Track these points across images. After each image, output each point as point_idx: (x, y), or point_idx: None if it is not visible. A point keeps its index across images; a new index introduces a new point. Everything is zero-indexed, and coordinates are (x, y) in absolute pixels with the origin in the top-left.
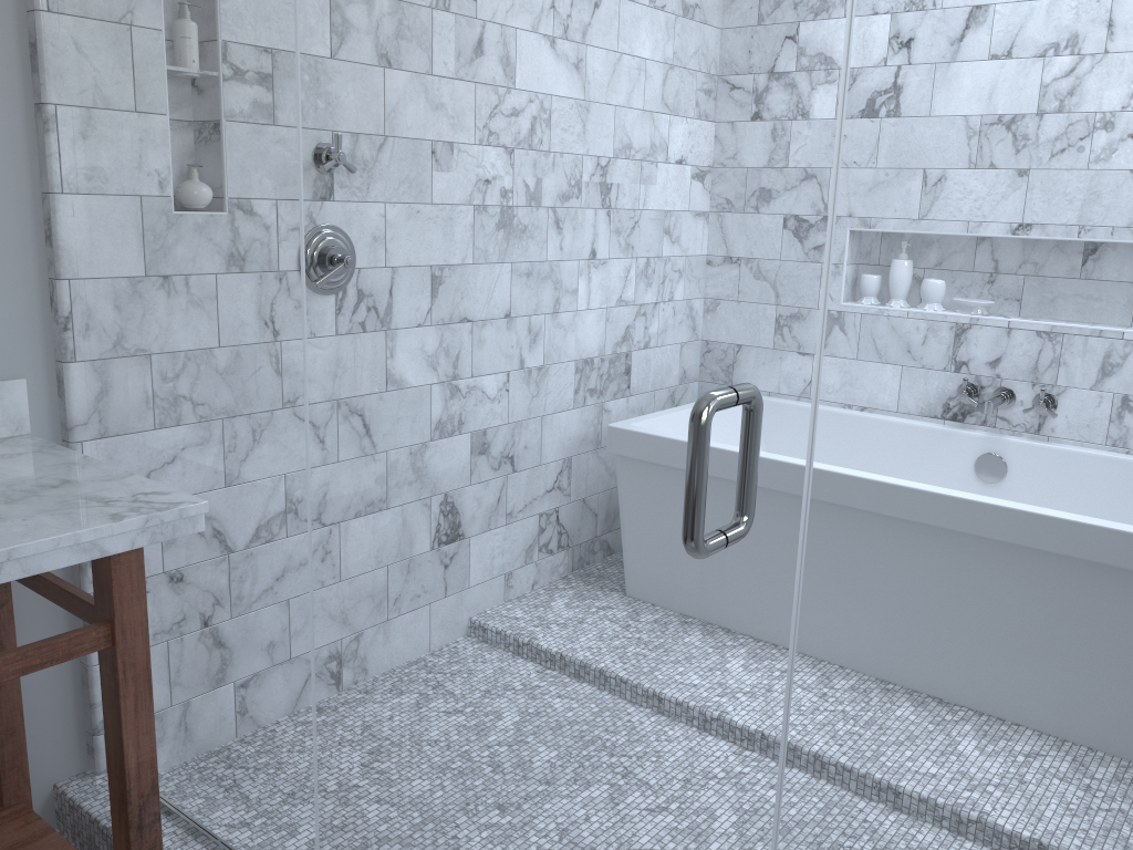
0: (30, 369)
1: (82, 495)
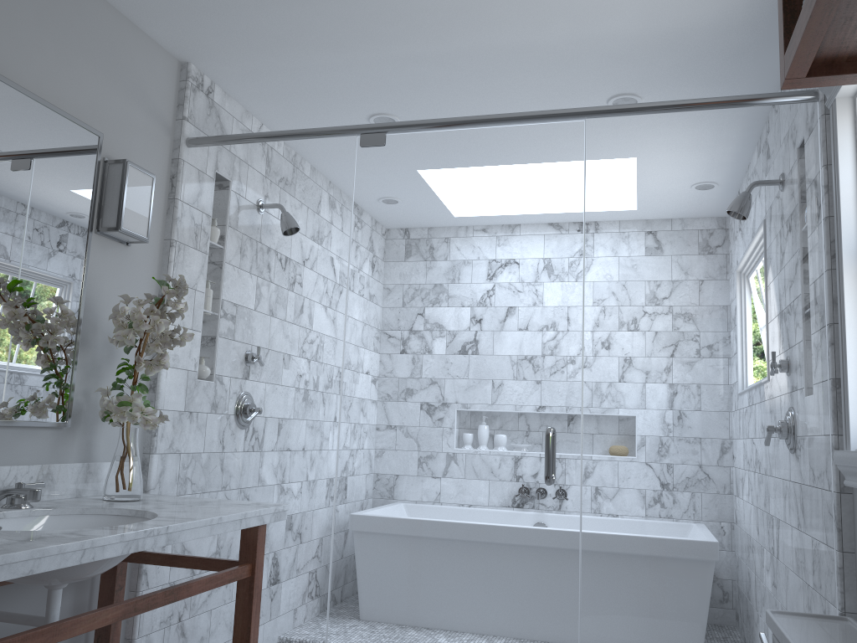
0: None
1: (228, 503)
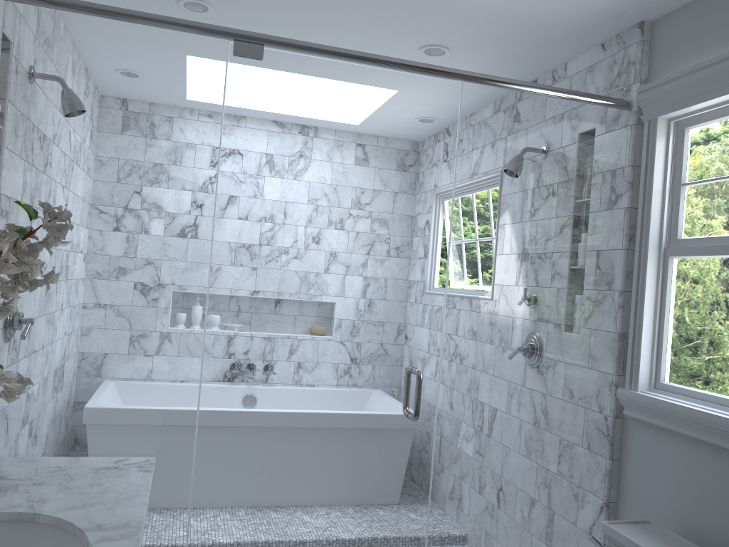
0: None
1: (92, 469)
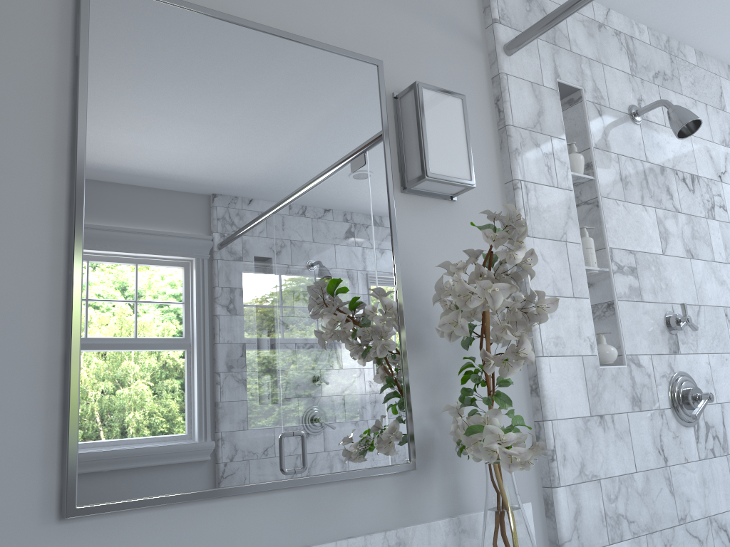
0: (529, 494)
1: None
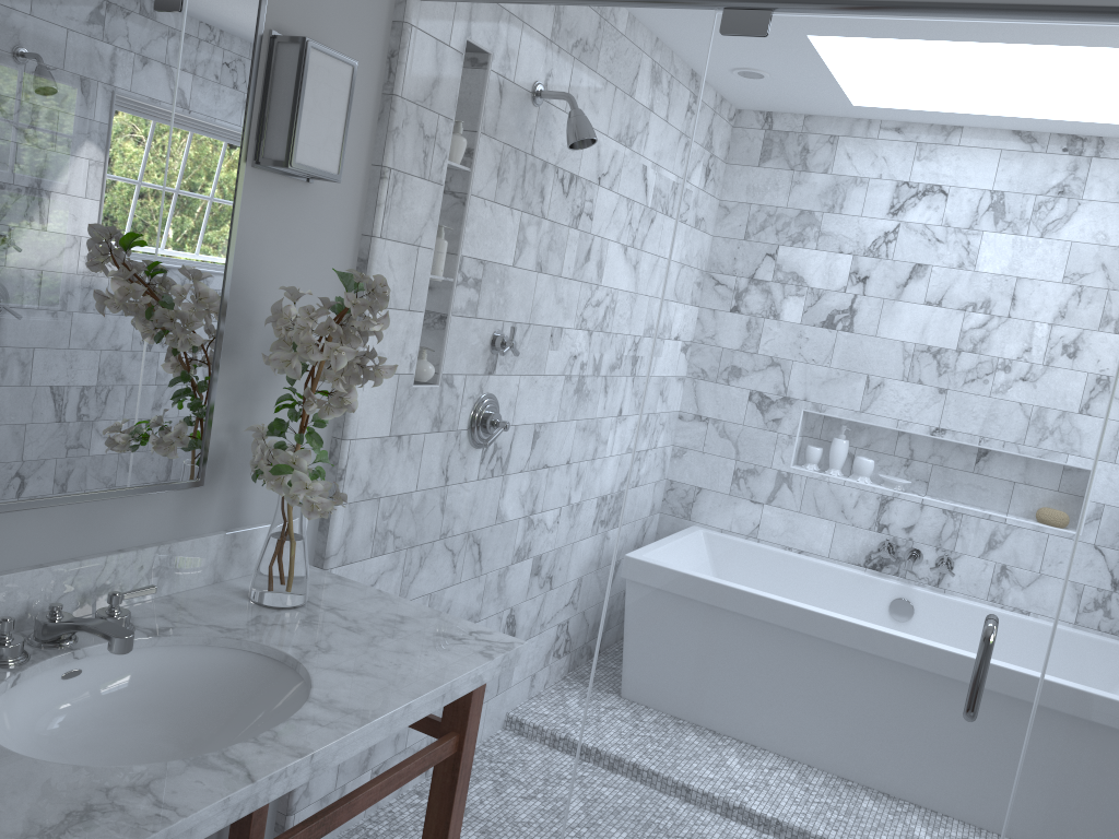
0: None
1: (432, 631)
